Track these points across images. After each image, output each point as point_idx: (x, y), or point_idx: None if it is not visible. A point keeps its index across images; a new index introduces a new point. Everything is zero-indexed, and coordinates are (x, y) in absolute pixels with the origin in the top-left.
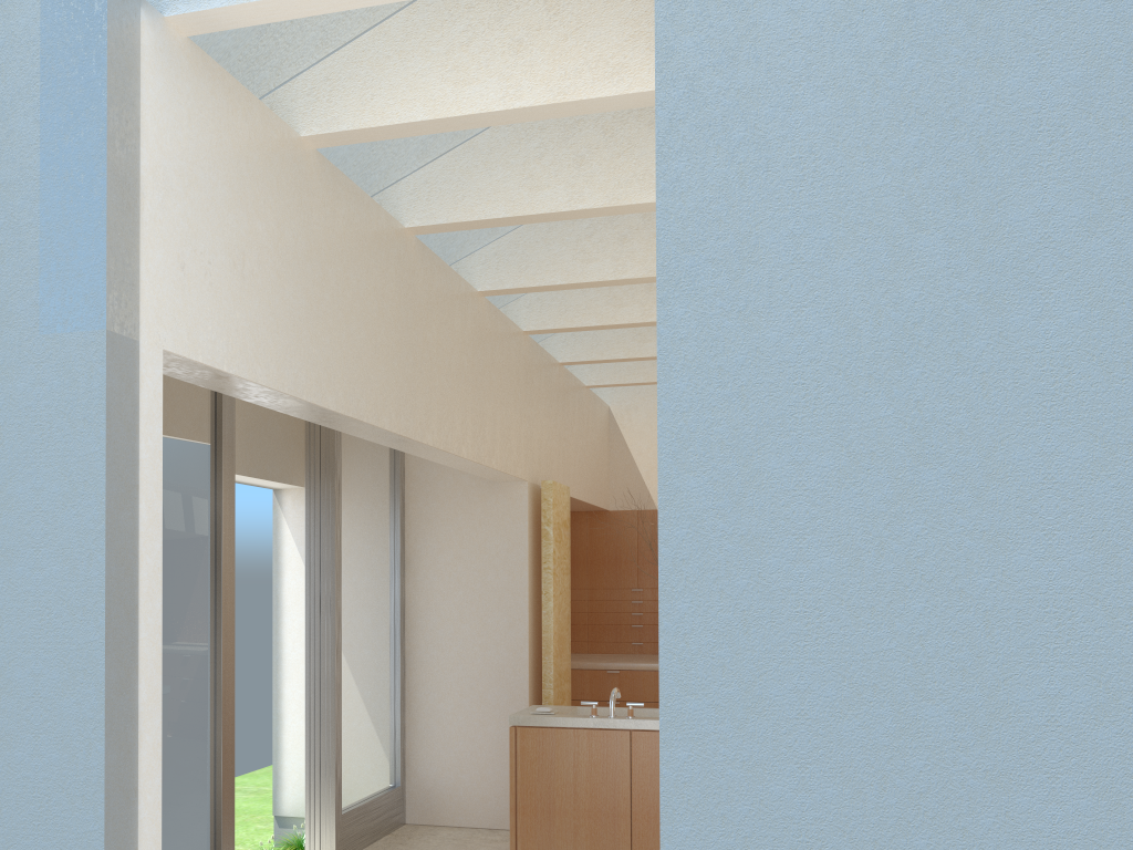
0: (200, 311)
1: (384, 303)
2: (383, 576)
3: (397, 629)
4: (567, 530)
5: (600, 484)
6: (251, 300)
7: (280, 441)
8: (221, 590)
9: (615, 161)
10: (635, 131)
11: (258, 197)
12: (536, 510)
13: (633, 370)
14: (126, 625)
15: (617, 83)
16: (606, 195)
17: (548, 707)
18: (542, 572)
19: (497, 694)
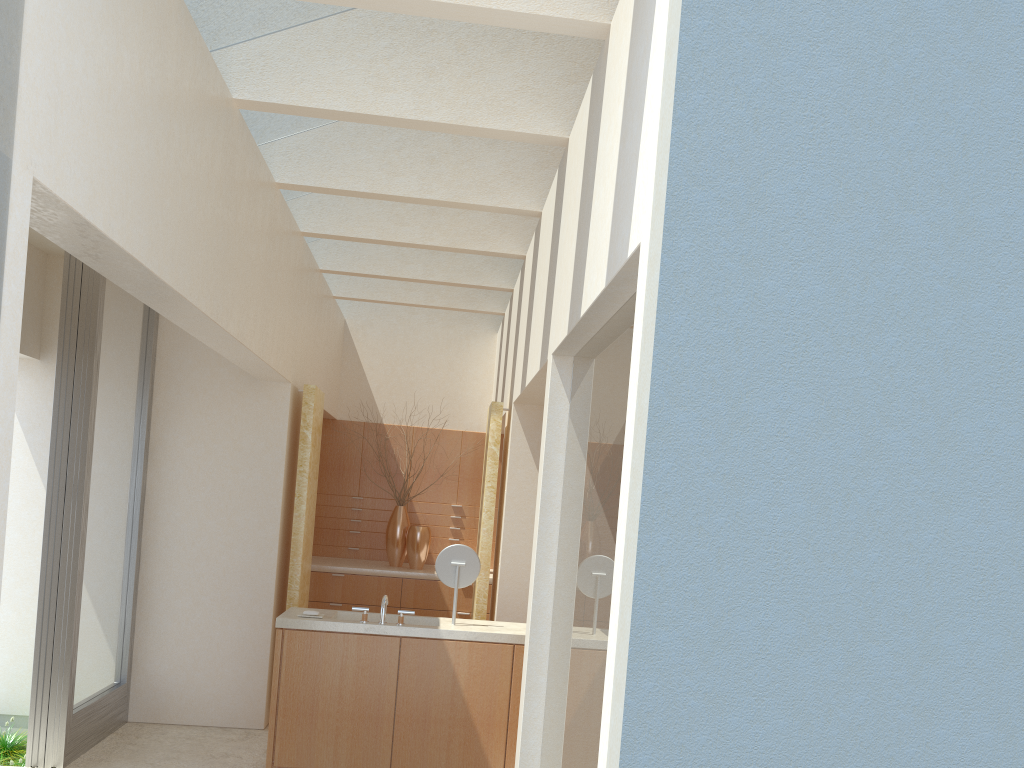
0: (69, 140)
1: (212, 175)
2: (127, 463)
3: (136, 520)
4: (319, 436)
5: (333, 393)
6: (112, 140)
7: None
8: None
9: (466, 80)
10: (488, 55)
11: (127, 22)
12: (293, 413)
13: (381, 288)
14: None
15: (529, 1)
16: (454, 112)
17: (315, 611)
18: (297, 475)
19: (240, 593)
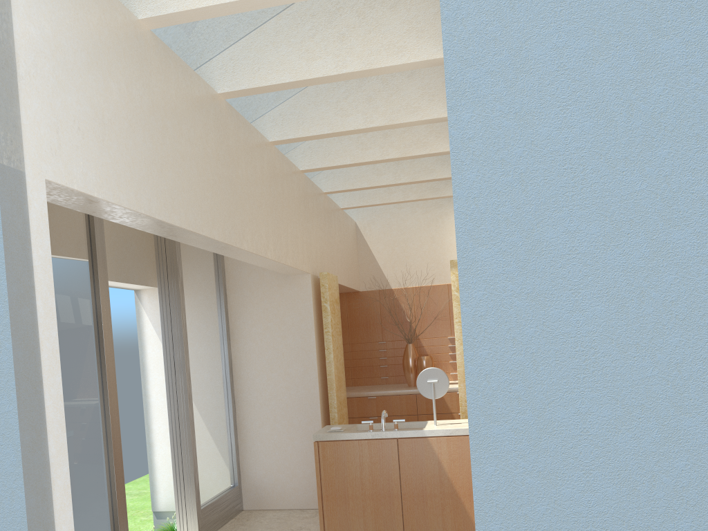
0: (72, 149)
1: (208, 148)
2: (216, 344)
3: (228, 380)
4: (338, 305)
5: (353, 274)
6: (111, 142)
7: (137, 256)
8: (105, 362)
9: (367, 36)
10: (380, 13)
11: (110, 63)
12: (316, 293)
13: (372, 195)
14: (34, 397)
15: None
16: (363, 61)
17: (338, 427)
18: (324, 335)
19: (299, 419)
